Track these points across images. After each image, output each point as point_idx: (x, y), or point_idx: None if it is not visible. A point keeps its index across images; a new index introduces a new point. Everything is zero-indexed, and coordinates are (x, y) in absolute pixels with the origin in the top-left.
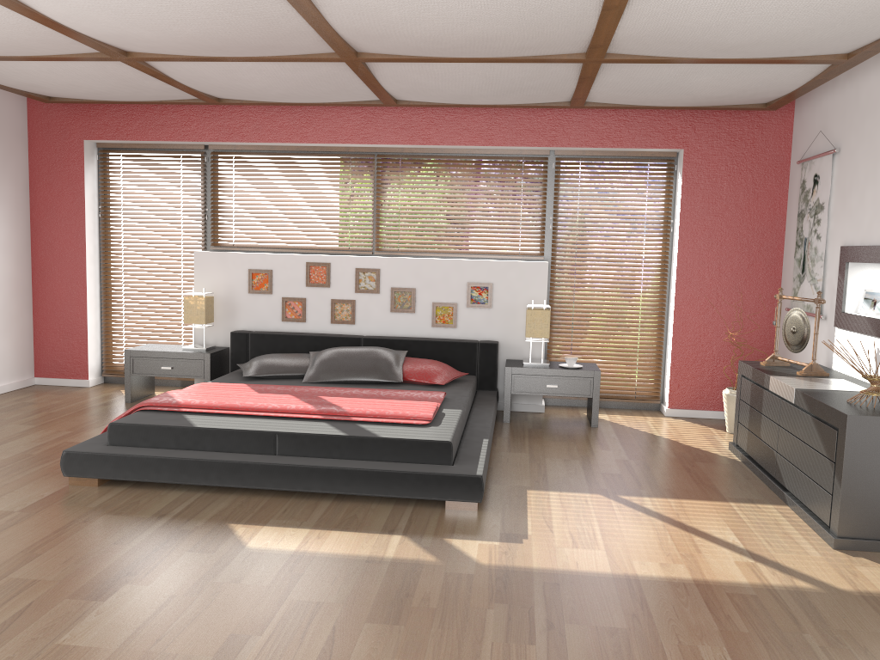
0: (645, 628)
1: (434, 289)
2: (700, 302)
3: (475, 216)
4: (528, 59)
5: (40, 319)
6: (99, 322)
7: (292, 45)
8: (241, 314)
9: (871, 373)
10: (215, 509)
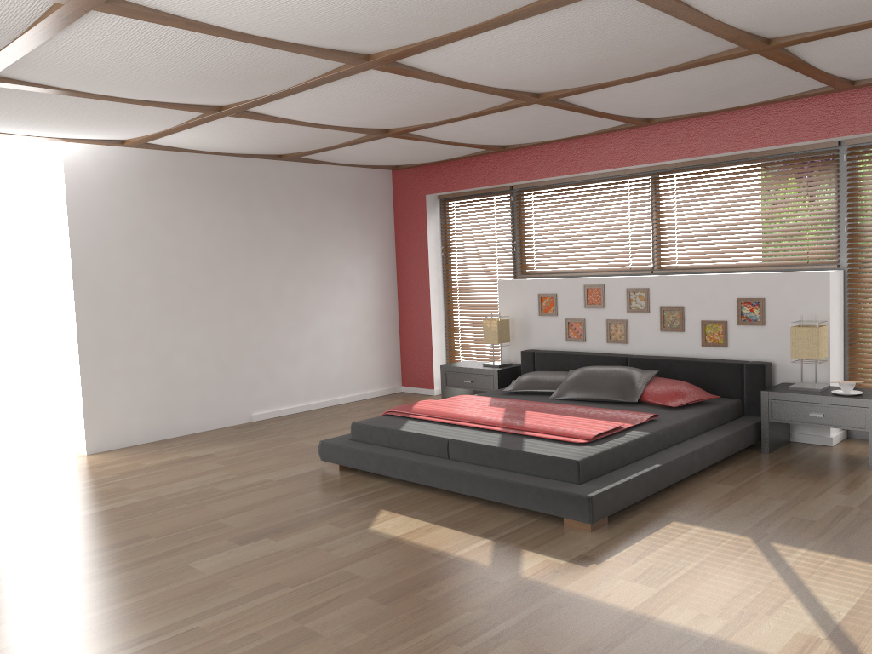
0: None
1: (702, 306)
2: None
3: (755, 226)
4: (690, 65)
5: (404, 340)
6: (444, 342)
7: (473, 102)
8: (534, 334)
9: None
10: (388, 497)
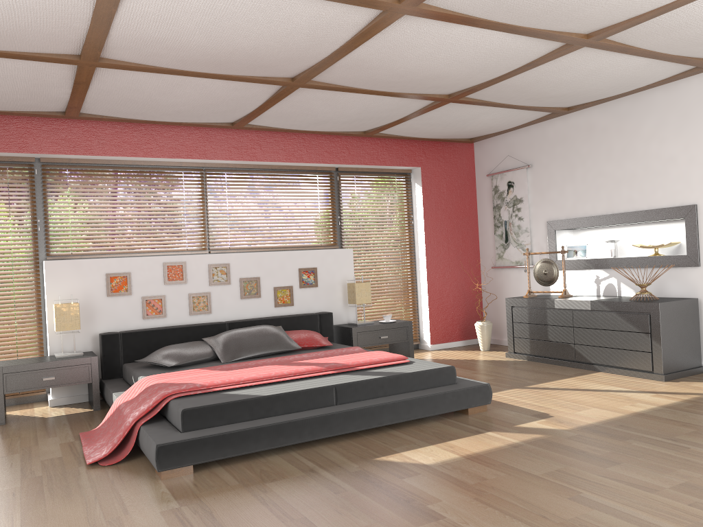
0: (702, 427)
1: (274, 276)
2: (440, 268)
3: (287, 218)
4: (415, 96)
5: None
6: None
7: (280, 68)
8: (101, 317)
9: (593, 291)
10: (335, 456)
